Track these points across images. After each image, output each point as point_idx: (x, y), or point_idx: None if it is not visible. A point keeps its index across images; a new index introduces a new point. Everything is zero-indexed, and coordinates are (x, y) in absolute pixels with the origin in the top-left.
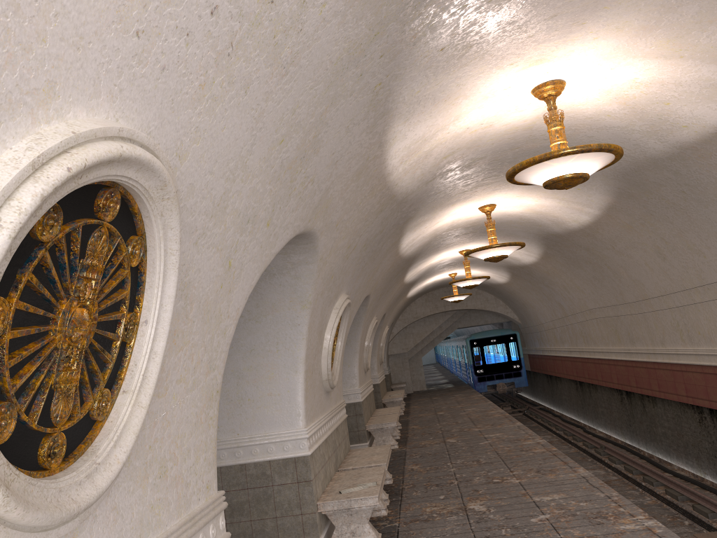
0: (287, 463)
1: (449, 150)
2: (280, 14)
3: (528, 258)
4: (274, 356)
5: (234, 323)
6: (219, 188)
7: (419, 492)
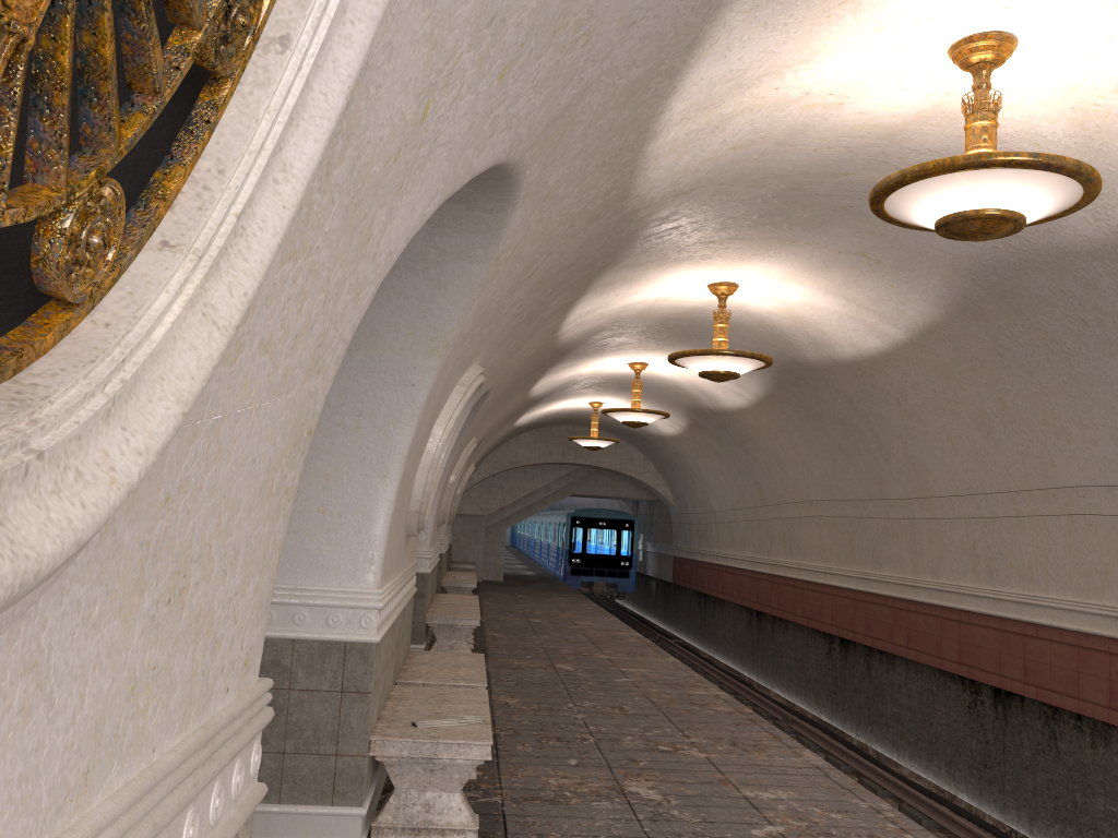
0: (328, 651)
1: (750, 136)
2: None
3: (734, 398)
4: (347, 437)
5: (375, 283)
6: None
7: (529, 747)
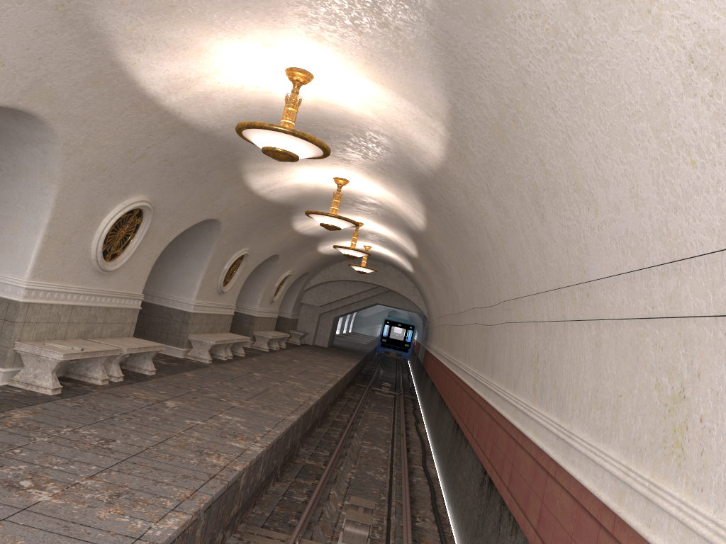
0: (2, 302)
1: (239, 102)
2: None
3: (412, 250)
4: (22, 213)
5: None
6: None
7: (154, 385)
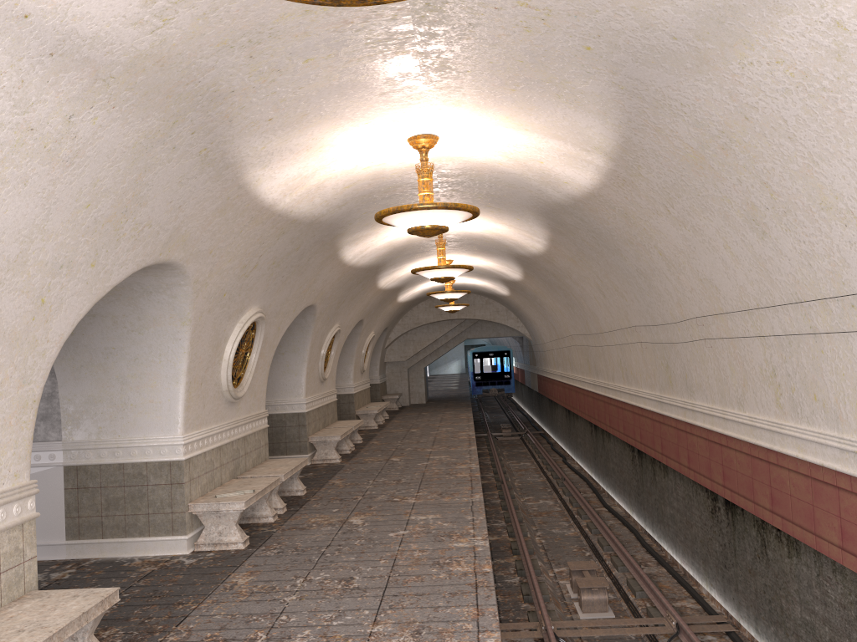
0: (163, 466)
1: (349, 182)
2: (45, 133)
3: (514, 274)
4: (157, 366)
5: (57, 345)
6: (13, 250)
7: (320, 505)
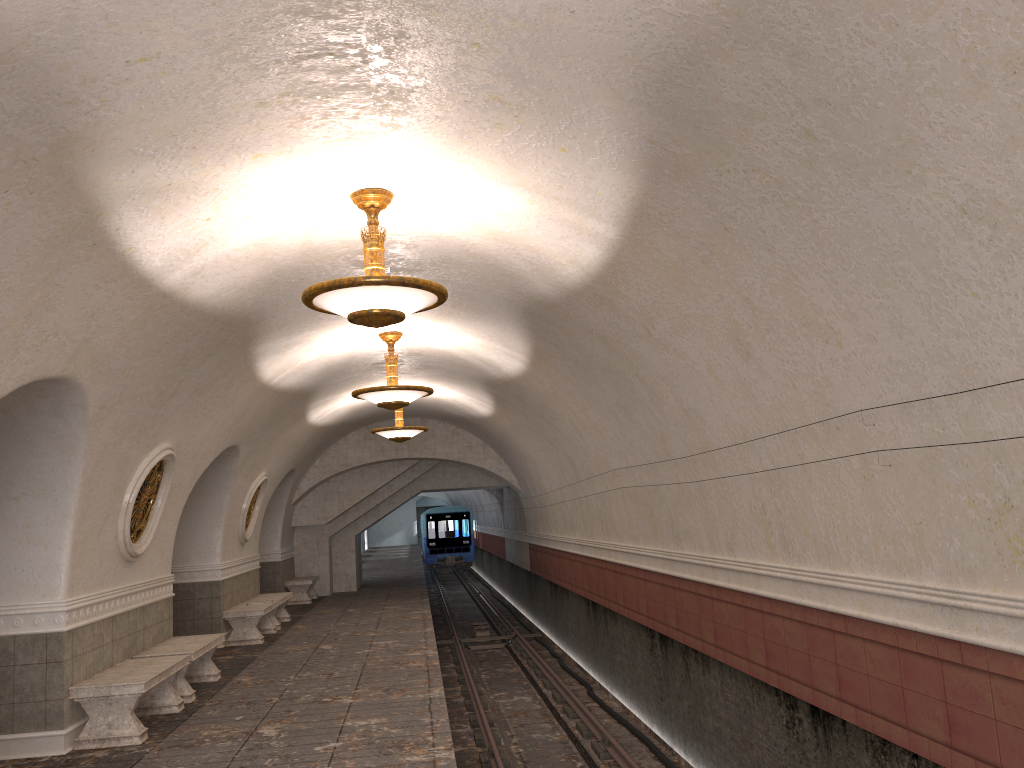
0: None
1: None
2: None
3: (511, 362)
4: None
5: None
6: None
7: None
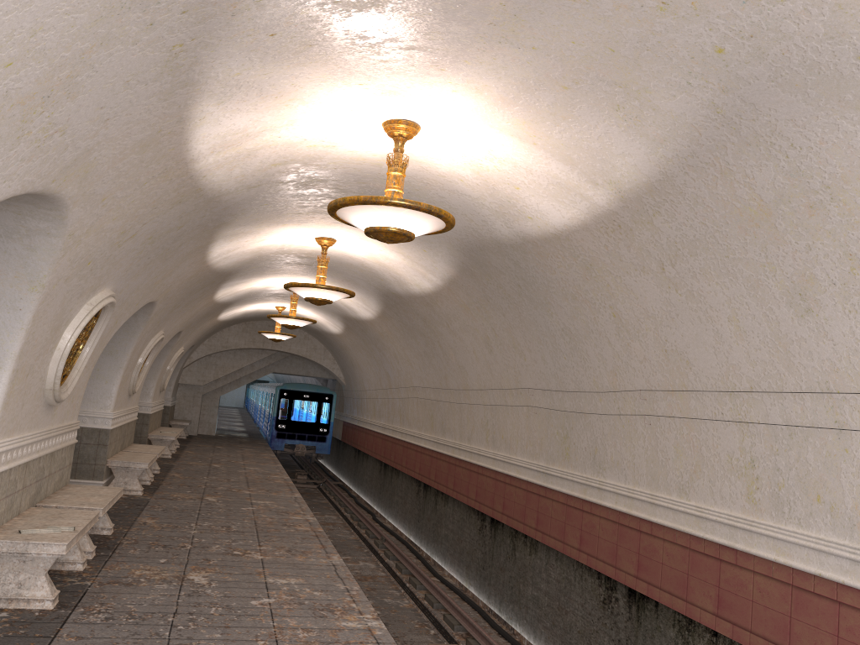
0: None
1: (281, 159)
2: None
3: (365, 312)
4: None
5: None
6: None
7: (138, 551)
